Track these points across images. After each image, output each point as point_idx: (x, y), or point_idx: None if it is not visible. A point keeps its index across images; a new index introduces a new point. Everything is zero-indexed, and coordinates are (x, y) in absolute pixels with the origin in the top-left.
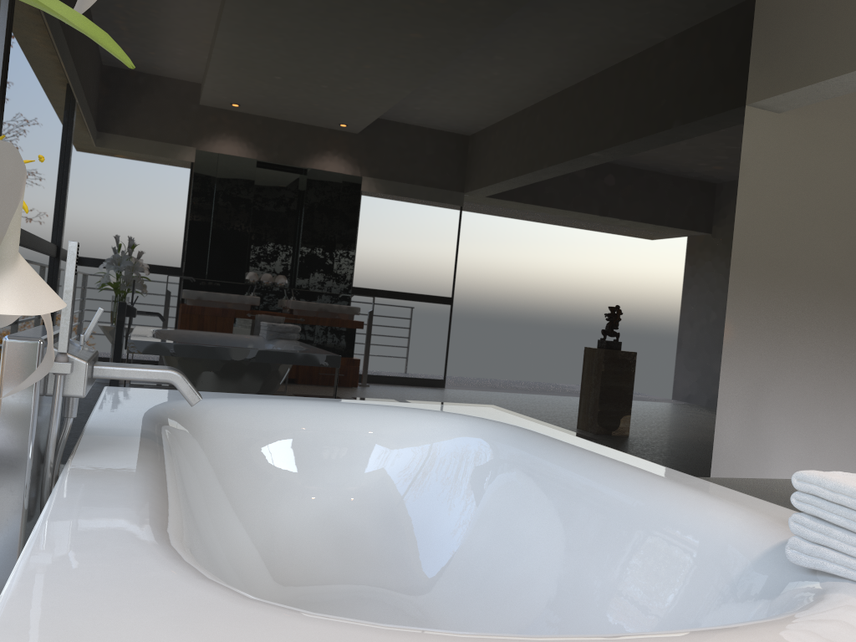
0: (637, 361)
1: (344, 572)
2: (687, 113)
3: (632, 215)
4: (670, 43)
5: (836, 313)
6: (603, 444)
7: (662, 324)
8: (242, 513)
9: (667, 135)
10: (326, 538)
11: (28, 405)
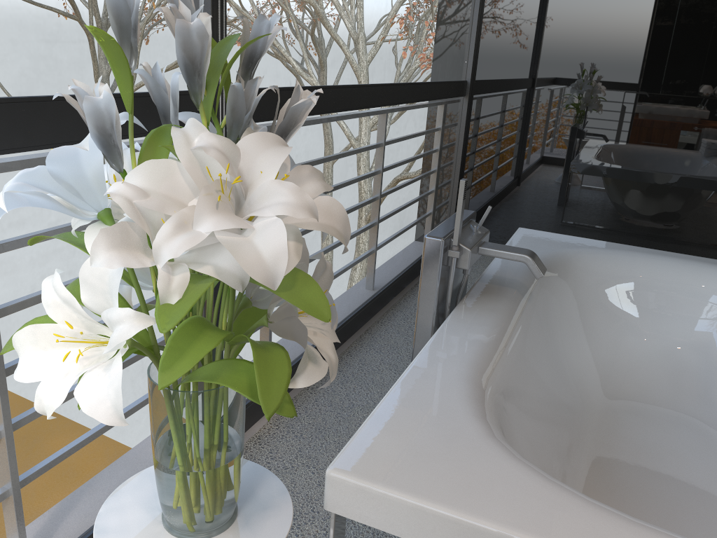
0: None
1: (671, 397)
2: None
3: None
4: None
5: None
6: None
7: None
8: (596, 336)
9: None
10: (663, 368)
11: (434, 274)
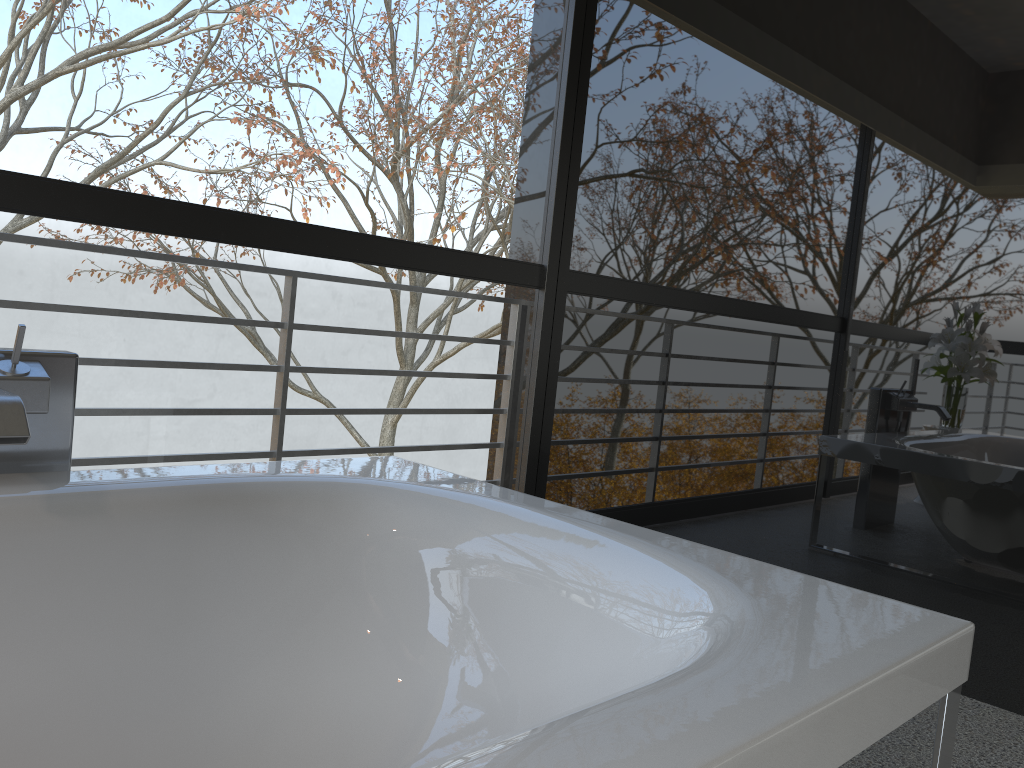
0: None
1: None
2: None
3: None
4: None
5: None
6: None
7: None
8: (364, 658)
9: None
10: None
11: None
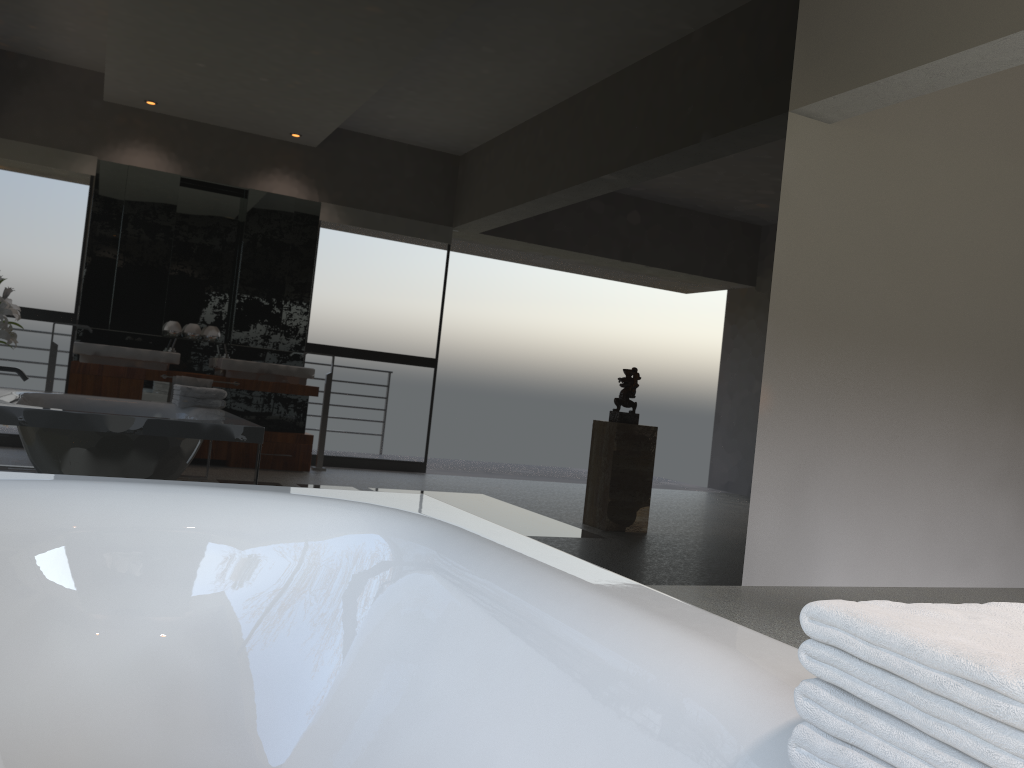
0: (649, 436)
1: (164, 747)
2: (715, 117)
3: (644, 245)
4: (694, 27)
5: (897, 378)
6: (604, 544)
7: (682, 388)
8: None
9: (690, 144)
10: (142, 694)
11: None
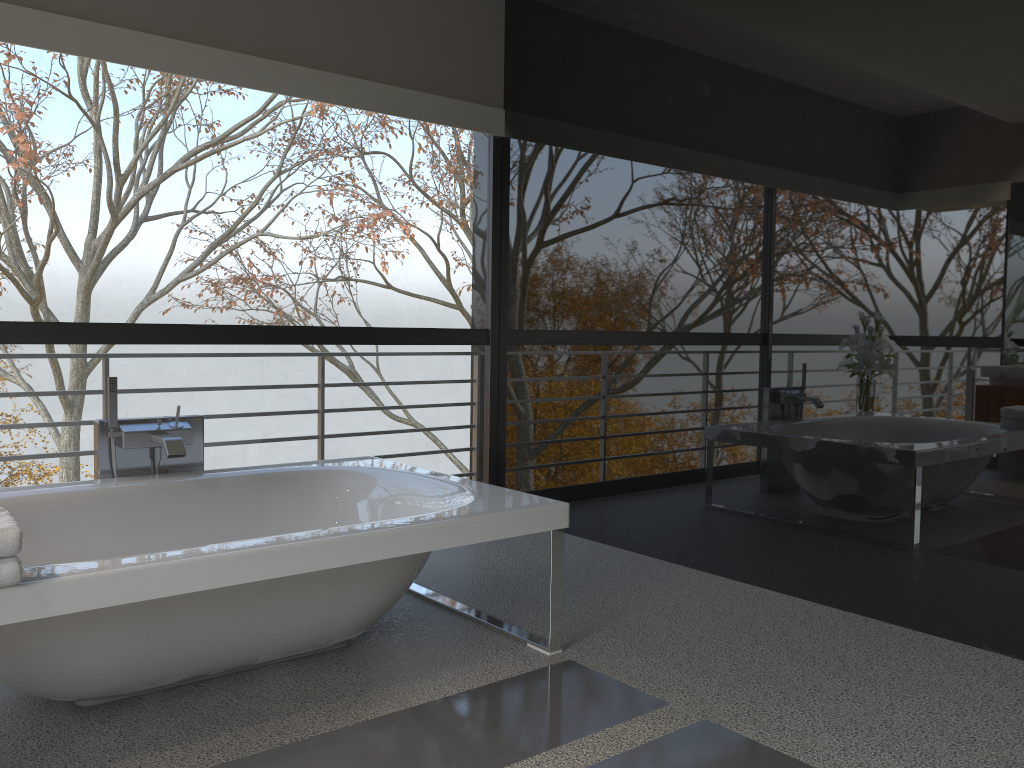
0: None
1: None
2: None
3: None
4: None
5: None
6: None
7: None
8: None
9: None
10: None
11: (96, 449)
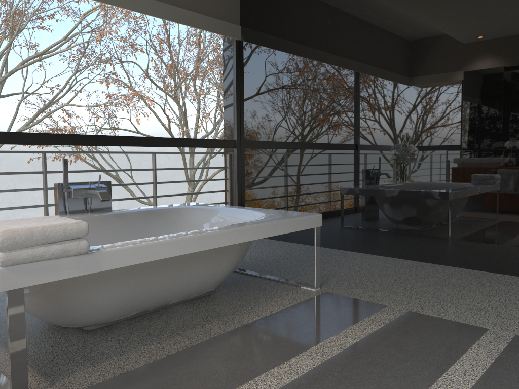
0: None
1: None
2: None
3: None
4: None
5: None
6: None
7: None
8: None
9: None
10: None
11: (57, 199)
